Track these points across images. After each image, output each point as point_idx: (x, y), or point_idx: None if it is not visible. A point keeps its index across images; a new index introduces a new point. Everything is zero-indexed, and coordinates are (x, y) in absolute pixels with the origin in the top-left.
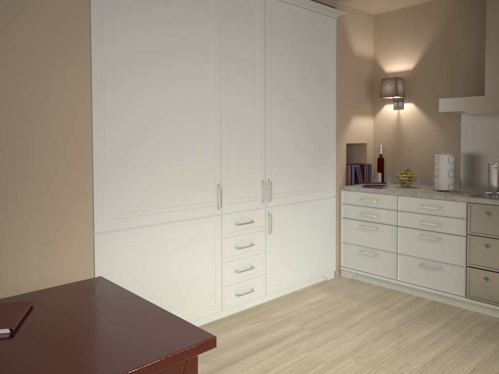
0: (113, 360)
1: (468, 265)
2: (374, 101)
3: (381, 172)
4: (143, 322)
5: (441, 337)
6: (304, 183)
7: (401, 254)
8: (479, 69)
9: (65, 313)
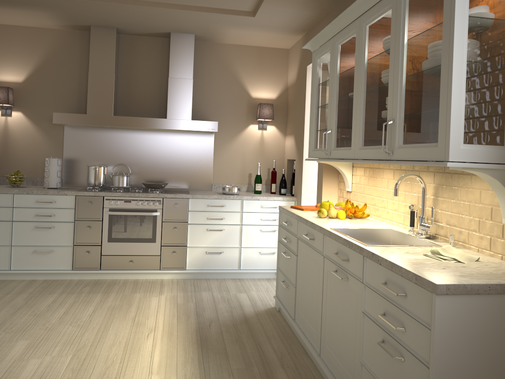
0: None
1: (75, 244)
2: None
3: None
4: None
5: (63, 299)
6: None
7: (16, 246)
8: (80, 93)
9: None
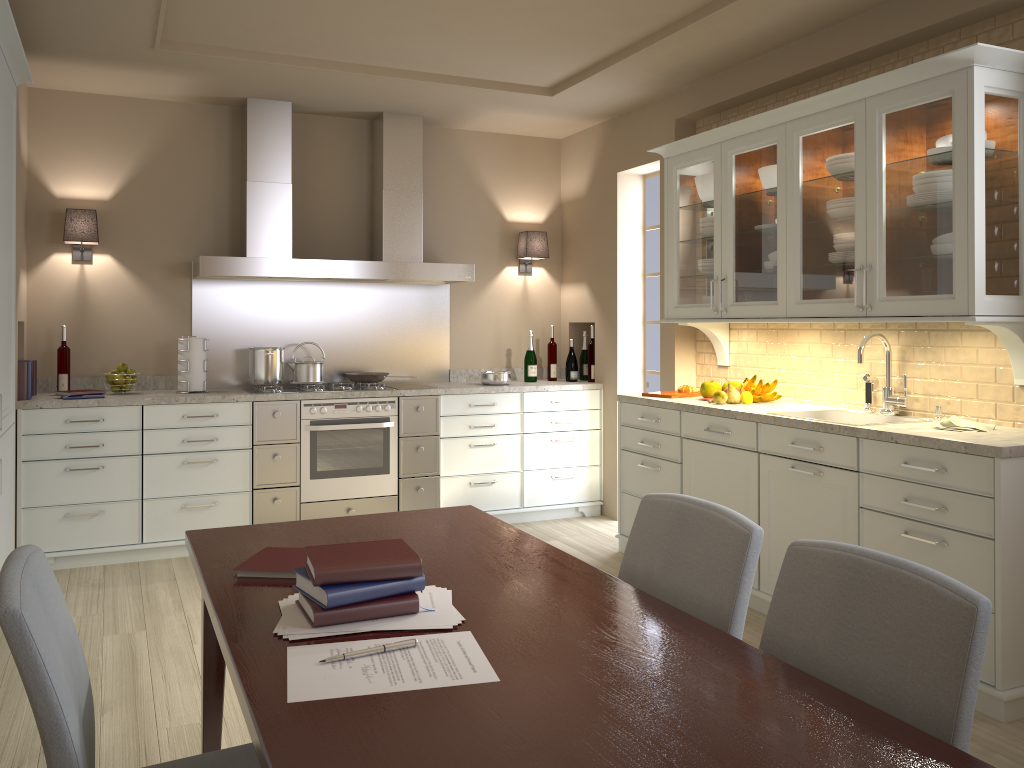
0: (483, 527)
1: (255, 488)
2: (29, 245)
3: (68, 373)
4: (404, 519)
5: None
6: (3, 398)
7: (151, 499)
8: (217, 217)
9: (326, 541)
